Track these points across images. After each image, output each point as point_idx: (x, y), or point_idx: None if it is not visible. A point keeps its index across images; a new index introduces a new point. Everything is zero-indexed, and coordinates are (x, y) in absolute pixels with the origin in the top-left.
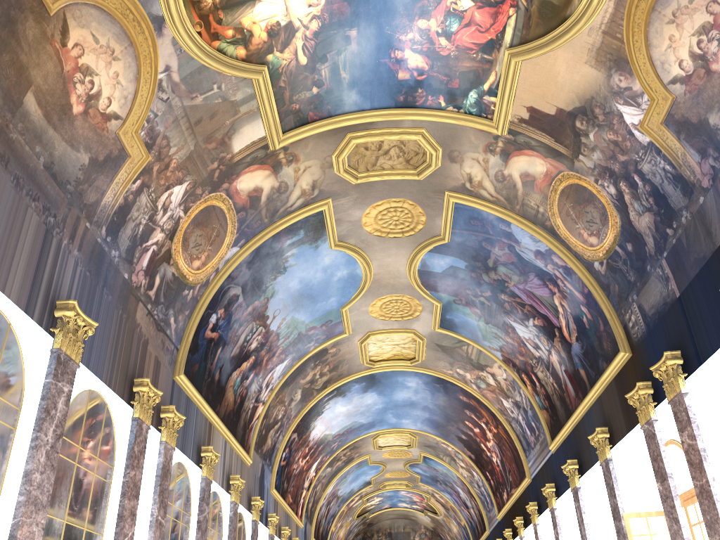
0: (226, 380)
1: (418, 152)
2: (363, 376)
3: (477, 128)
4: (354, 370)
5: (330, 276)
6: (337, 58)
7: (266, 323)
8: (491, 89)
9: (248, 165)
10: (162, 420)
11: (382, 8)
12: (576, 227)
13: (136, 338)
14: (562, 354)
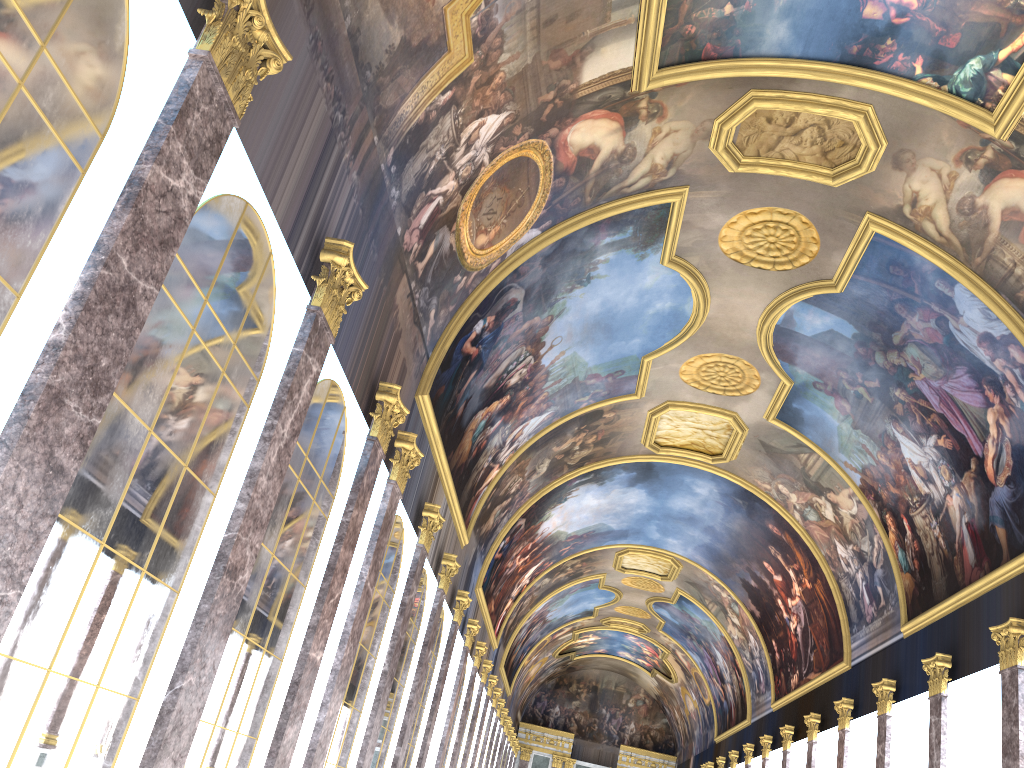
0: (468, 420)
1: (847, 143)
2: (636, 463)
3: (961, 120)
4: (628, 452)
5: (644, 306)
6: None
7: (539, 353)
8: (1009, 60)
9: (593, 108)
10: (395, 451)
11: None
12: None
13: (390, 326)
14: (972, 498)
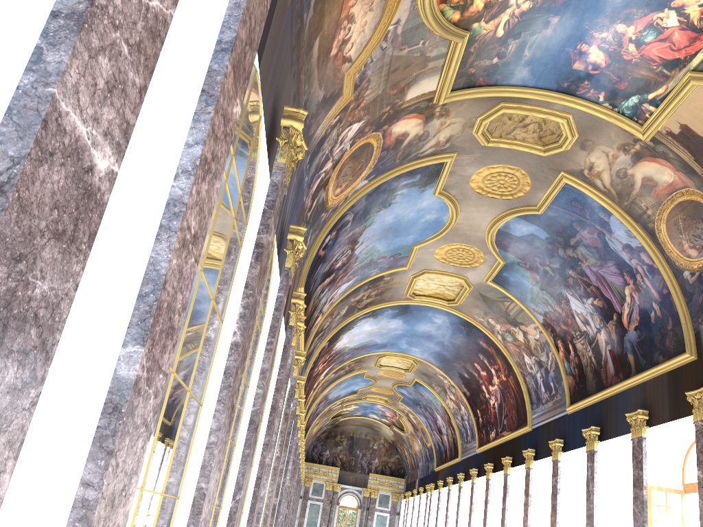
0: (313, 292)
1: (554, 133)
2: (399, 305)
3: (624, 128)
4: (394, 298)
5: (419, 217)
6: (529, 37)
7: (354, 248)
8: (654, 99)
9: (409, 113)
10: None
11: (592, 6)
12: (679, 237)
13: None
14: (613, 336)
